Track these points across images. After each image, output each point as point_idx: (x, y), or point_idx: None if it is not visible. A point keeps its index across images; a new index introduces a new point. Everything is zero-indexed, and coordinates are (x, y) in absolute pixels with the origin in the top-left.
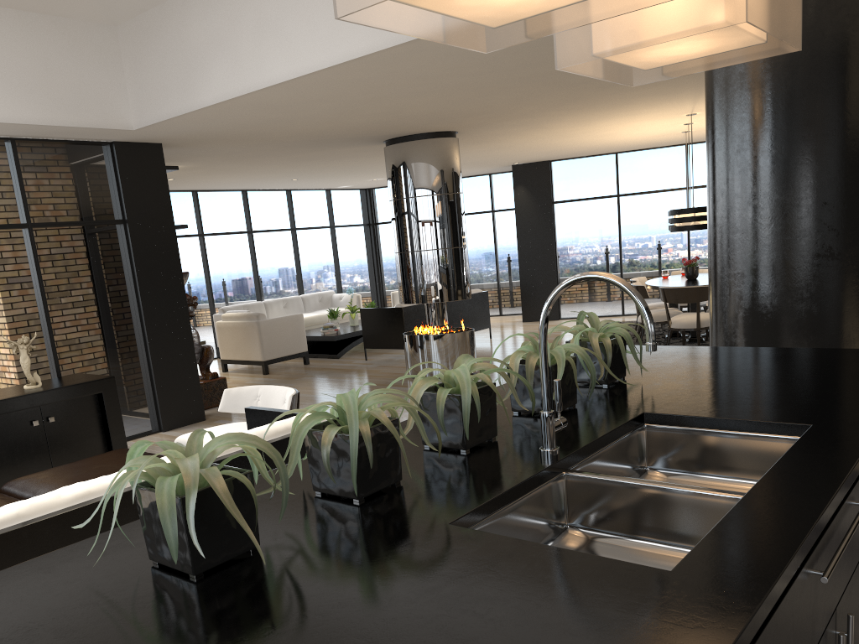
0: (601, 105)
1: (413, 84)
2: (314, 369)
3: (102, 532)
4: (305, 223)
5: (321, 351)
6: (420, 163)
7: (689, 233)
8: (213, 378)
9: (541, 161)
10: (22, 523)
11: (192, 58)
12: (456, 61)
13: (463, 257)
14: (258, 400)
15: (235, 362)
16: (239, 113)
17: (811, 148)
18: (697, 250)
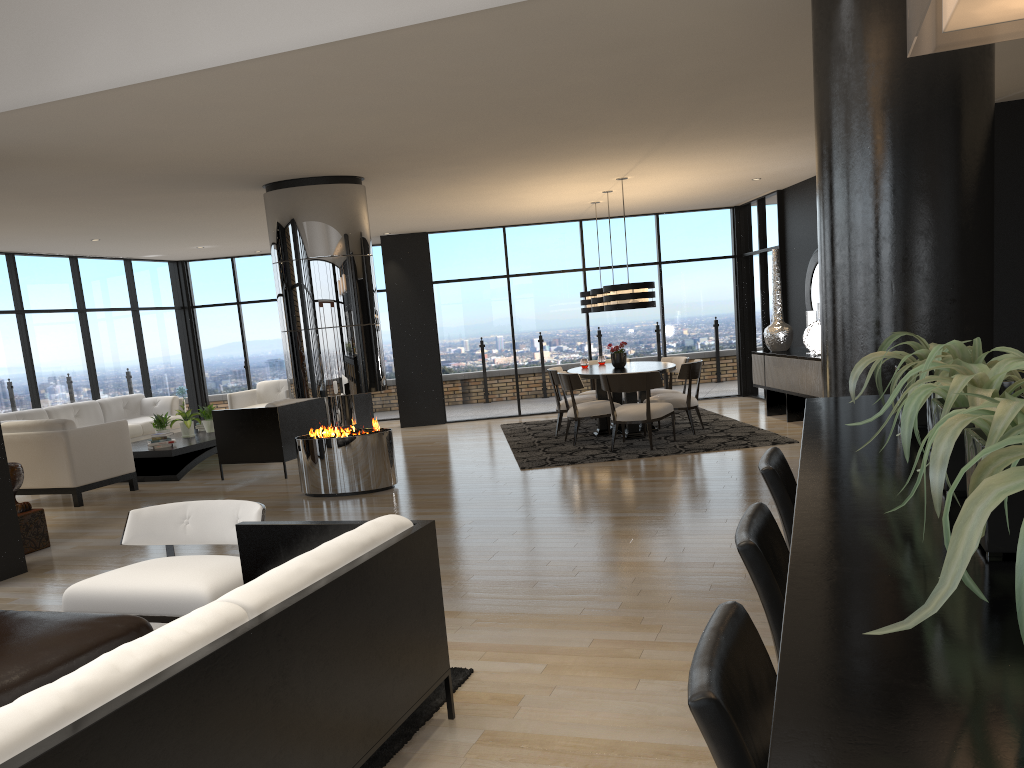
0: (549, 154)
1: (380, 94)
2: (153, 495)
3: (190, 724)
4: (98, 302)
5: (150, 472)
6: (320, 214)
7: (588, 320)
8: (24, 511)
9: (416, 232)
10: (76, 724)
11: (49, 24)
12: (460, 63)
13: (377, 337)
14: (187, 523)
15: (25, 492)
16: (112, 115)
17: (947, 178)
18: (598, 339)
